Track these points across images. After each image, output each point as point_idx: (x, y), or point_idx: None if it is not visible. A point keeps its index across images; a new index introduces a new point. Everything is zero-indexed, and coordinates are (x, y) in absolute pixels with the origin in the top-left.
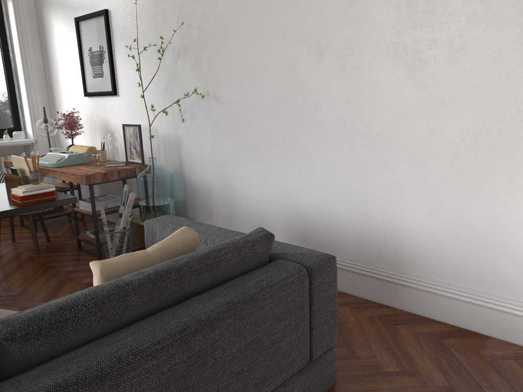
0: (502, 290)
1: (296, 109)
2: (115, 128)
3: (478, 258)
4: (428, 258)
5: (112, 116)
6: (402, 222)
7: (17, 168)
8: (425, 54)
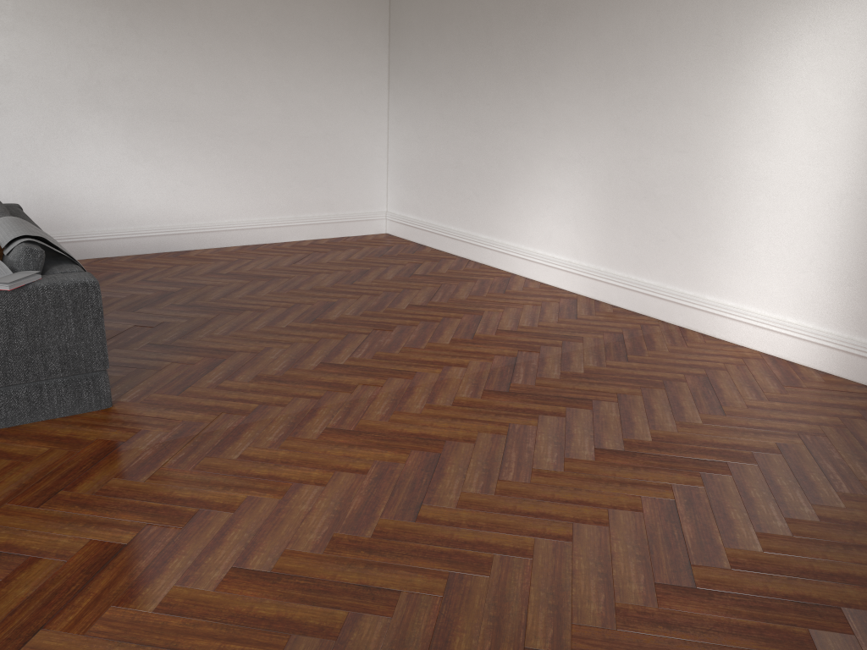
0: (70, 229)
1: None
2: None
3: (51, 212)
4: None
5: None
6: None
7: None
8: None
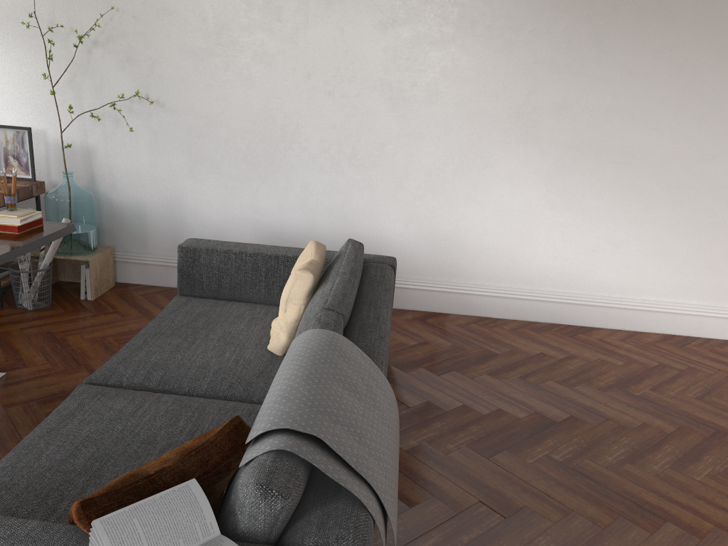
0: (458, 277)
1: (275, 127)
2: None
3: (442, 256)
4: (403, 260)
5: None
6: (382, 233)
7: None
8: (407, 93)
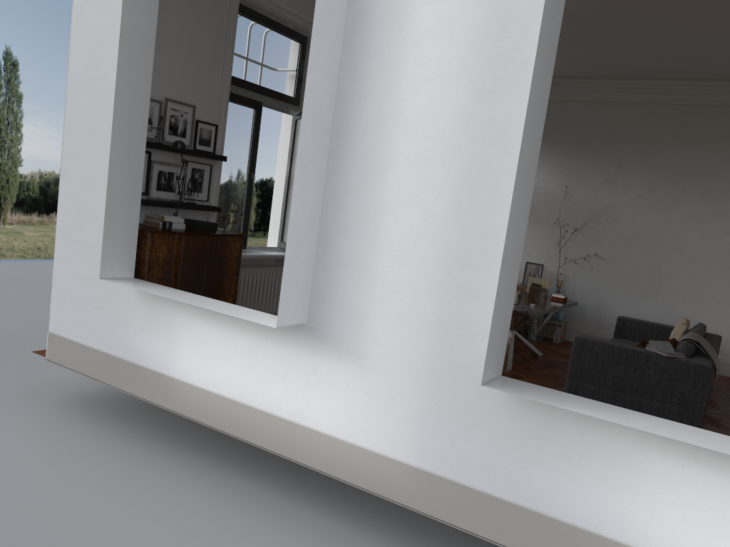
0: None
1: (661, 275)
2: None
3: None
4: (724, 349)
5: None
6: (713, 332)
7: (538, 283)
8: None
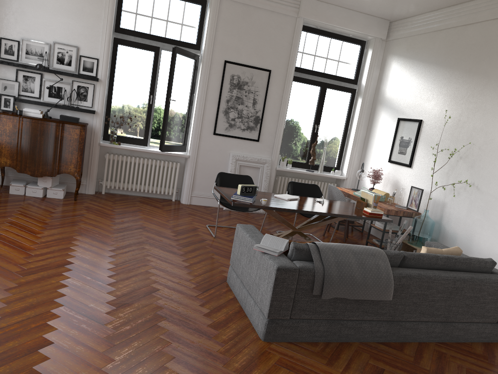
0: None
1: None
2: (402, 185)
3: None
4: None
5: (402, 178)
6: None
7: (364, 198)
8: None
